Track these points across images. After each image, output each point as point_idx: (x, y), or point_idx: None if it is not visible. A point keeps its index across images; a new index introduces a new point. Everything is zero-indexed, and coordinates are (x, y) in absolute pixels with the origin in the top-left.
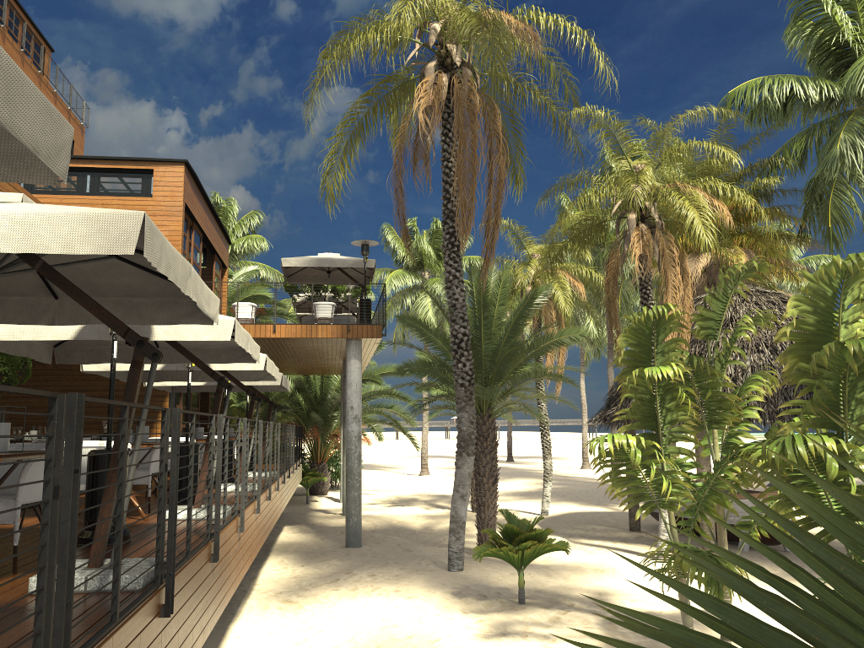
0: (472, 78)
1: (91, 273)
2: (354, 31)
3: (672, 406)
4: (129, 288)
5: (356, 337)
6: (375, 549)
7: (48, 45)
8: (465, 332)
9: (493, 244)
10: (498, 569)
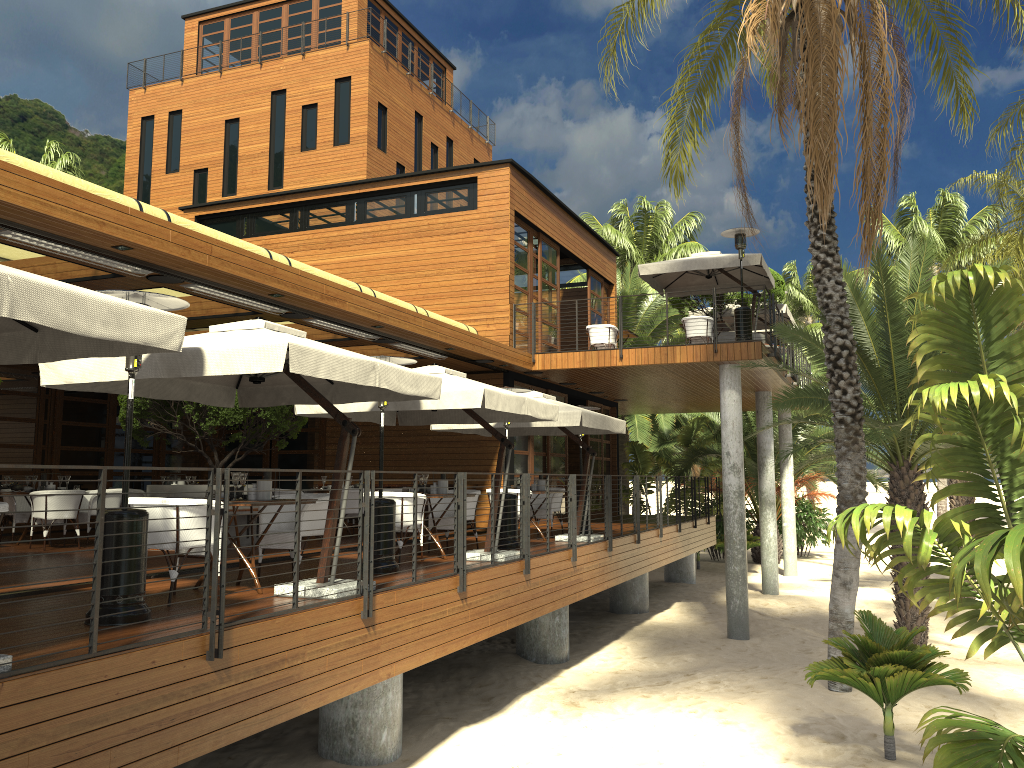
0: None
1: None
2: None
3: (1023, 455)
4: None
5: (726, 360)
6: (764, 645)
7: (448, 64)
8: (844, 343)
9: (877, 208)
10: (909, 697)
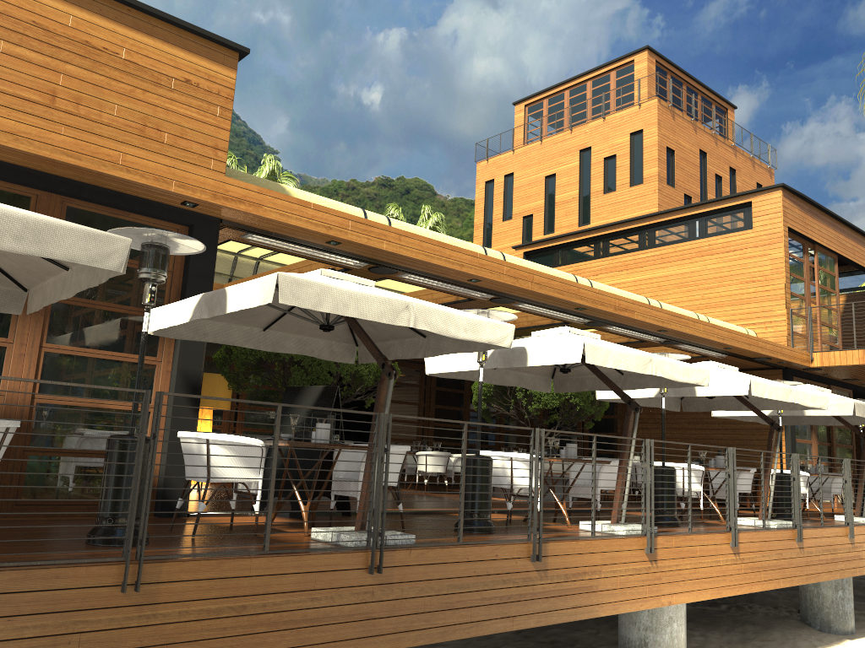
0: None
1: None
2: None
3: None
4: None
5: None
6: None
7: (729, 105)
8: None
9: None
10: None
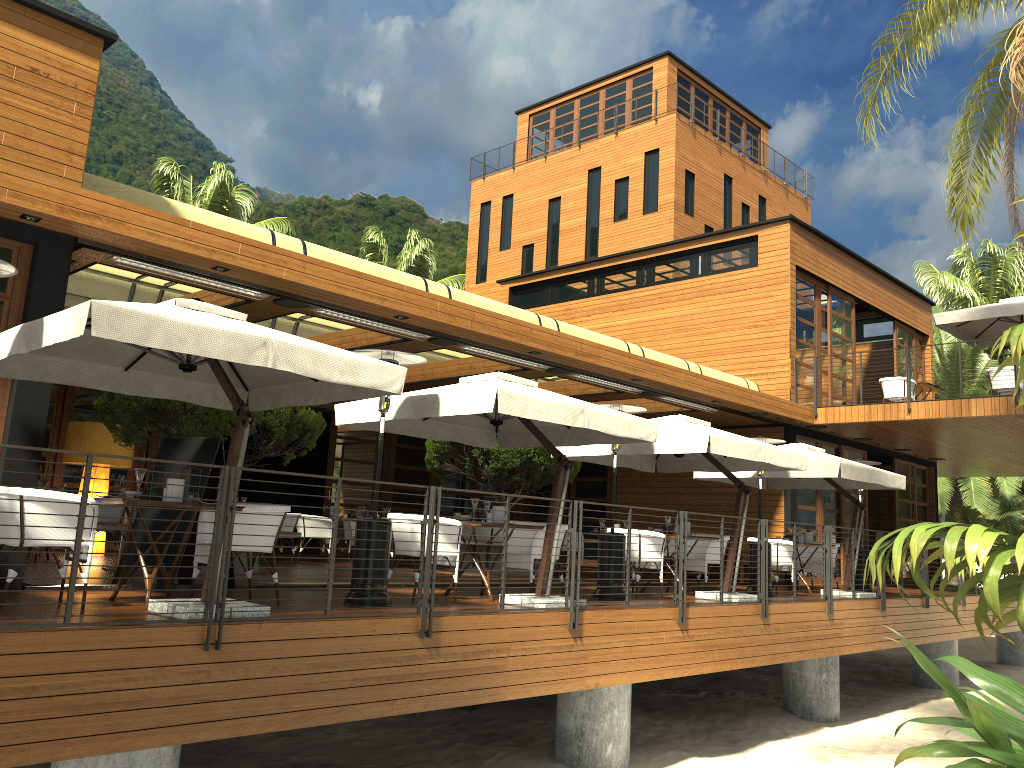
0: None
1: None
2: None
3: None
4: None
5: None
6: None
7: (763, 123)
8: None
9: None
10: None
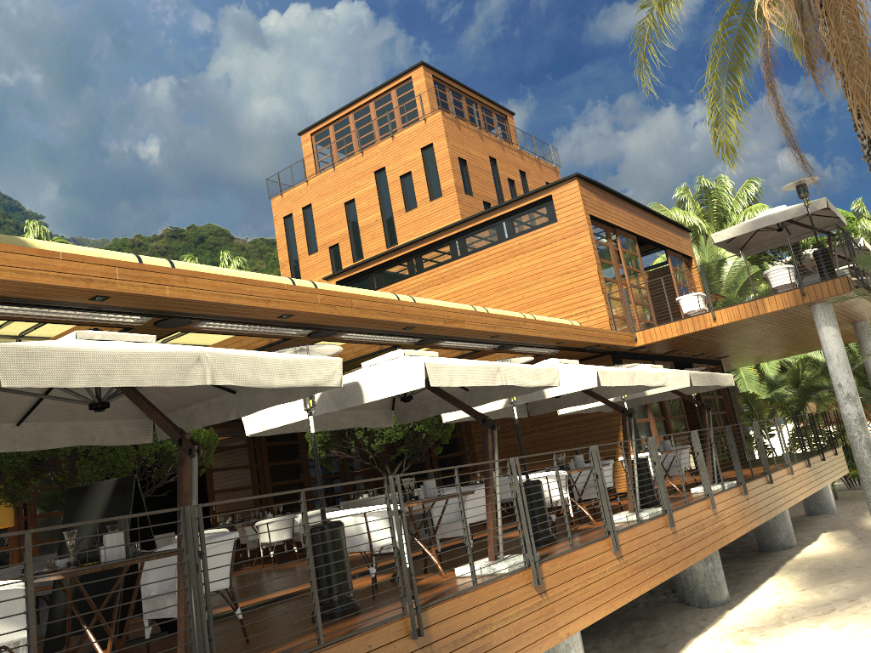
0: None
1: None
2: None
3: None
4: None
5: (816, 300)
6: None
7: (508, 111)
8: None
9: None
10: None
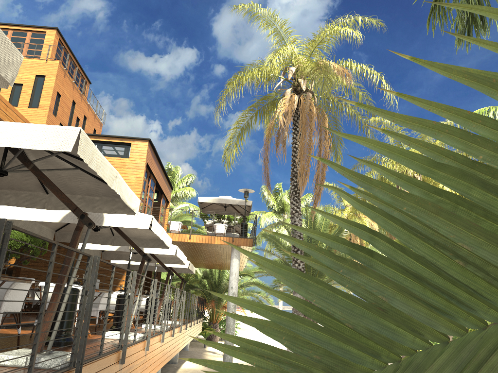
0: (313, 99)
1: (66, 179)
2: (246, 70)
3: None
4: (88, 190)
5: (237, 245)
6: None
7: (88, 80)
8: None
9: (319, 193)
10: None
